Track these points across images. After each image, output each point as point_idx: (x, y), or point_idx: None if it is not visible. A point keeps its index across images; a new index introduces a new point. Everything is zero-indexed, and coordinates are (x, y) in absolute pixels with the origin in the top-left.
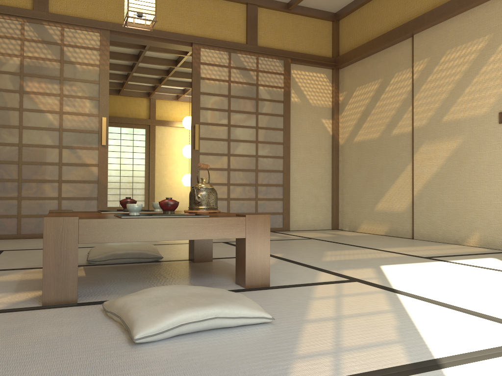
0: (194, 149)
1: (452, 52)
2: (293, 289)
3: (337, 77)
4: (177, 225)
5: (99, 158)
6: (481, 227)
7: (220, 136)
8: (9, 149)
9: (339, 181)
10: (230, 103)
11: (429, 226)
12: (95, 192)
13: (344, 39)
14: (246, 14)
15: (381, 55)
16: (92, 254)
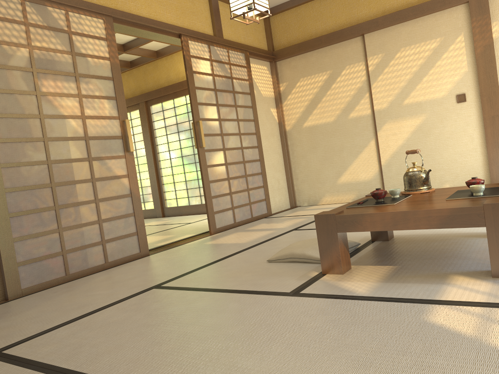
0: (201, 147)
1: (406, 50)
2: None
3: (276, 69)
4: None
5: (128, 168)
6: (450, 180)
7: (216, 131)
8: (37, 169)
9: (291, 163)
10: (217, 96)
11: (401, 187)
12: (131, 207)
13: (279, 35)
14: (210, 6)
15: (327, 50)
16: (318, 254)
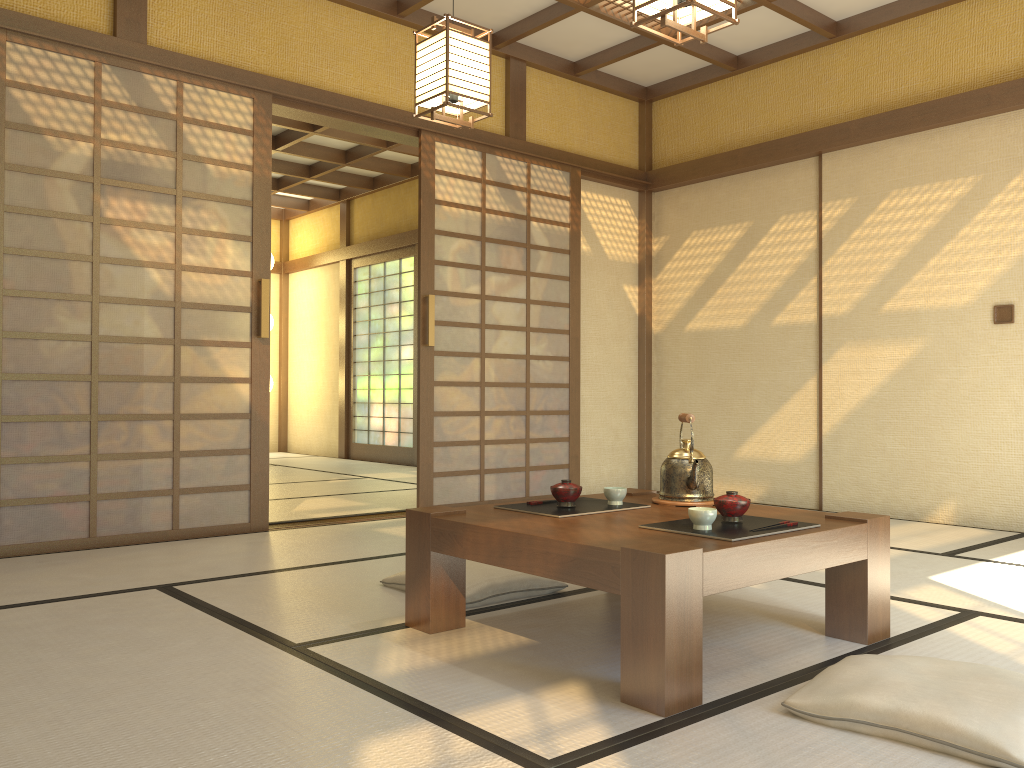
0: (425, 345)
1: (902, 195)
2: (938, 640)
3: (649, 207)
4: (802, 548)
5: (254, 366)
6: (958, 492)
7: (469, 319)
8: (70, 347)
9: (653, 401)
10: (485, 252)
11: (855, 489)
12: (246, 437)
13: (664, 139)
14: (507, 78)
15: (748, 178)
16: None
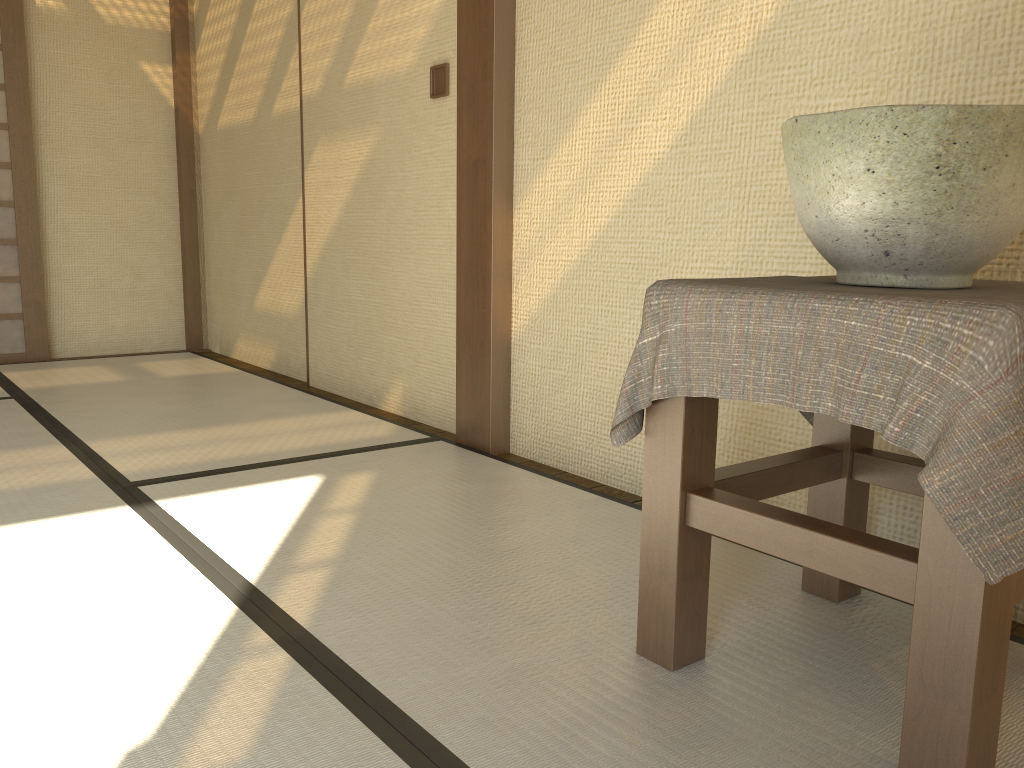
0: None
1: None
2: None
3: None
4: None
5: None
6: (405, 368)
7: None
8: None
9: (201, 229)
10: None
11: (331, 358)
12: None
13: None
14: None
15: None
16: None
